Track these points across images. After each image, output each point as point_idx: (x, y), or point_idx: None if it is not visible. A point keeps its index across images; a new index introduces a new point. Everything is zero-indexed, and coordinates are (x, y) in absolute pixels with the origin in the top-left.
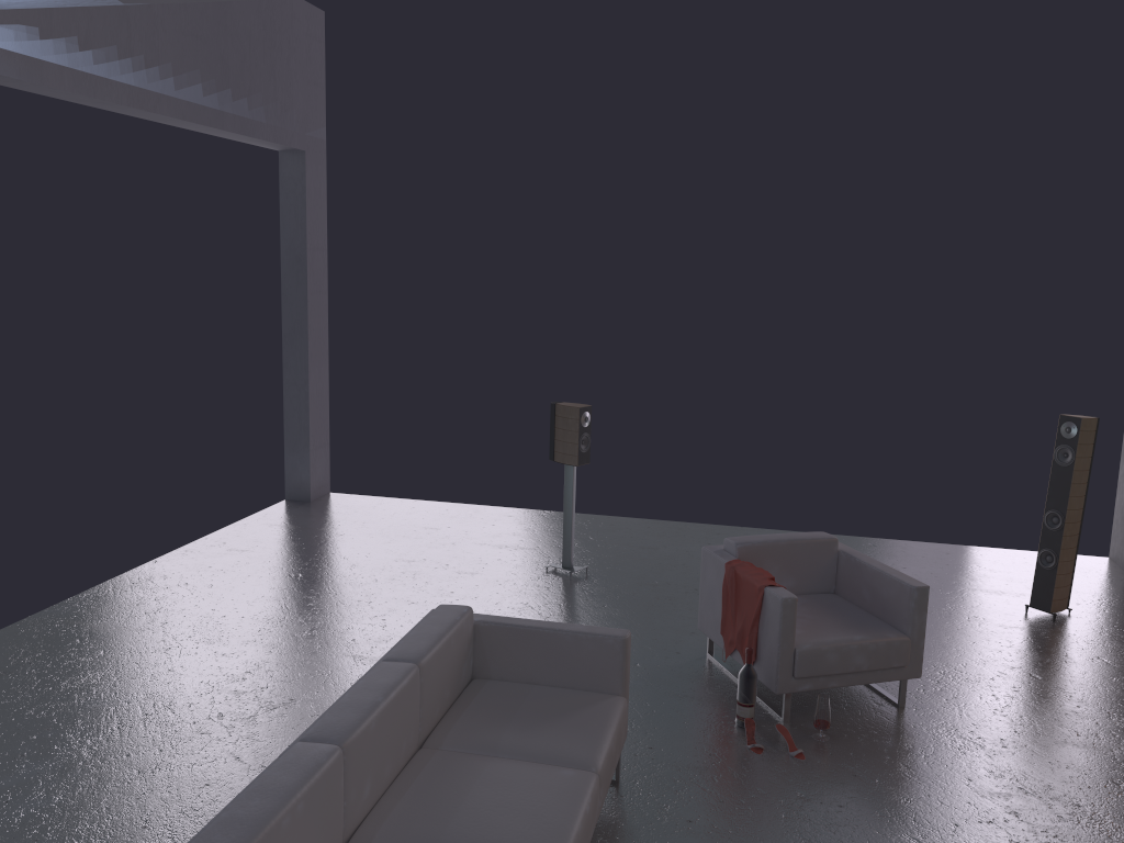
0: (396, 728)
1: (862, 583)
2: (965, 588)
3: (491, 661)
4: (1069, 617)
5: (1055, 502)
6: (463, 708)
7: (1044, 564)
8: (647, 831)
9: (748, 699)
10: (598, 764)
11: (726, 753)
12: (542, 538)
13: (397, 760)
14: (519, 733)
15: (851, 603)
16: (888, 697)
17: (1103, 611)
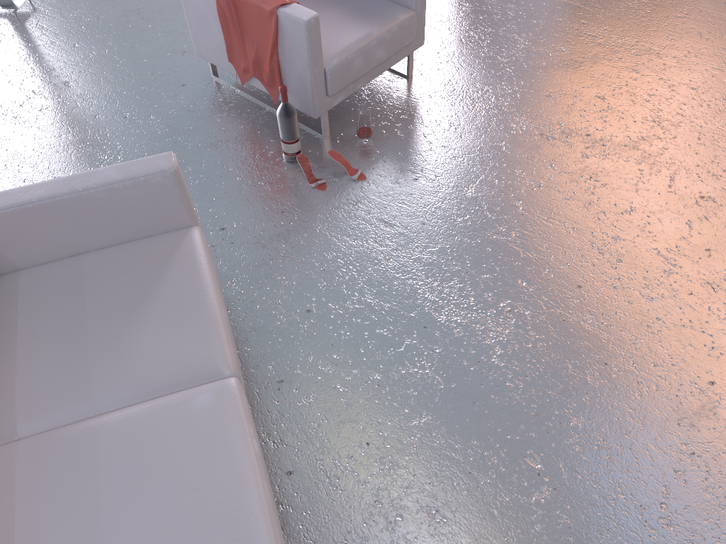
0: None
1: None
2: None
3: (9, 253)
4: None
5: None
6: (13, 348)
7: None
8: (276, 346)
9: (293, 137)
10: (229, 362)
11: (295, 203)
12: None
13: None
14: (110, 361)
15: None
16: (396, 70)
17: None
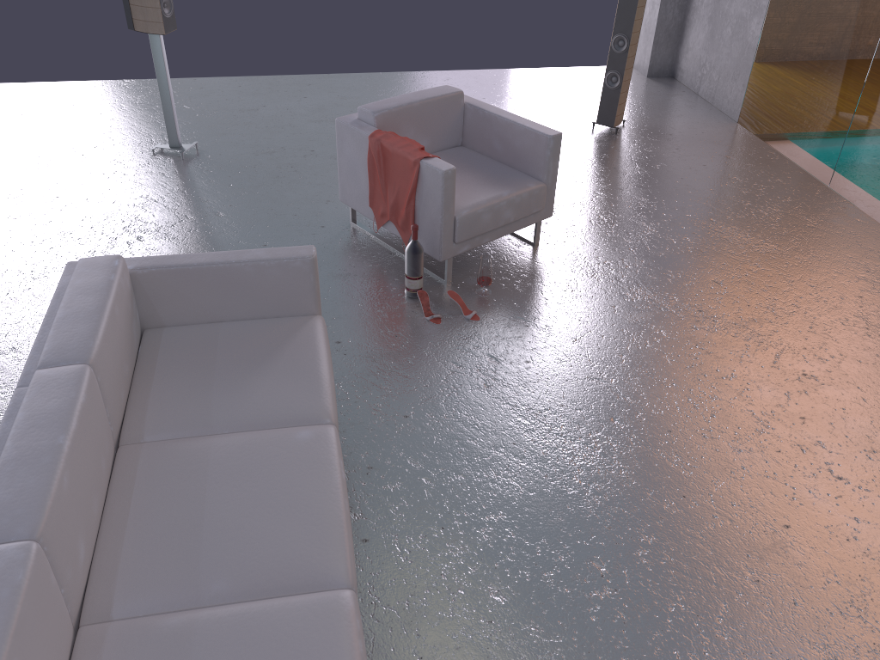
0: (91, 456)
1: (492, 135)
2: (539, 113)
3: (160, 308)
4: (625, 128)
5: (622, 26)
6: (150, 378)
7: (610, 85)
8: (371, 440)
9: (417, 273)
10: (331, 413)
11: (409, 331)
12: (134, 114)
13: (102, 485)
14: (230, 397)
15: (481, 154)
16: (523, 237)
17: (646, 119)
